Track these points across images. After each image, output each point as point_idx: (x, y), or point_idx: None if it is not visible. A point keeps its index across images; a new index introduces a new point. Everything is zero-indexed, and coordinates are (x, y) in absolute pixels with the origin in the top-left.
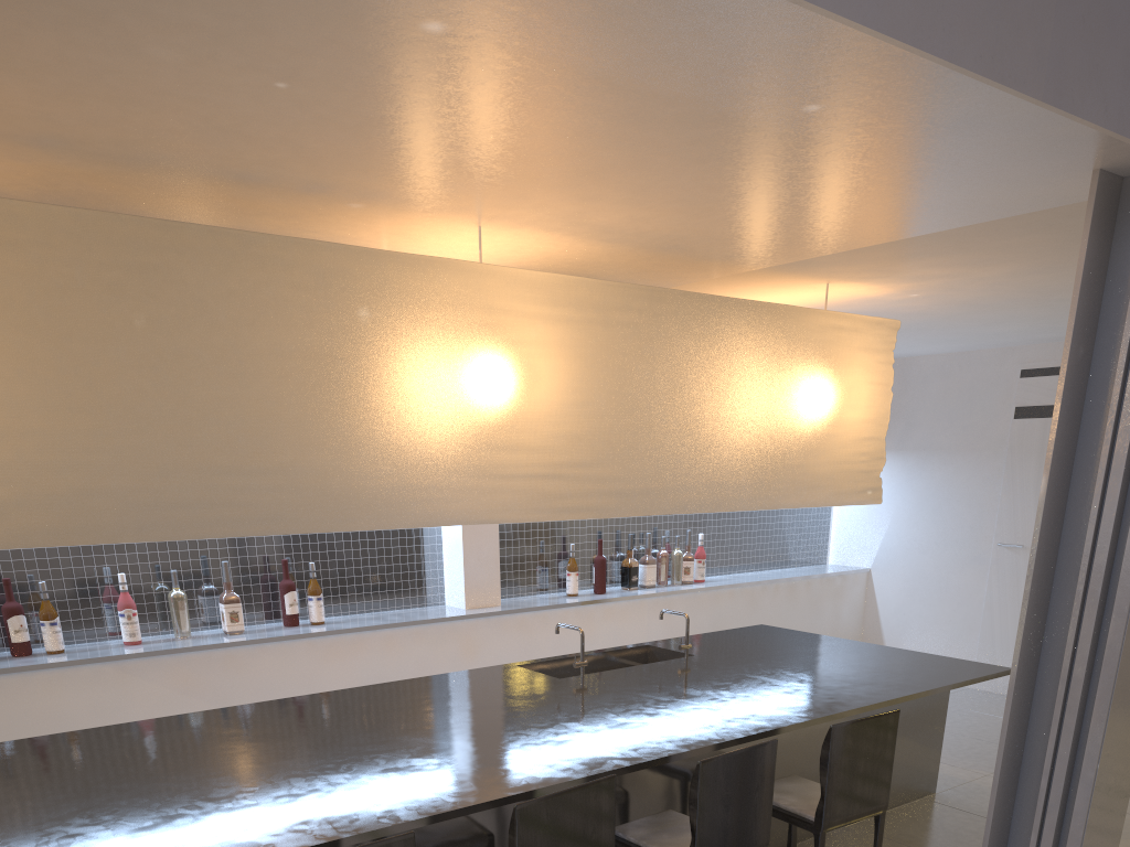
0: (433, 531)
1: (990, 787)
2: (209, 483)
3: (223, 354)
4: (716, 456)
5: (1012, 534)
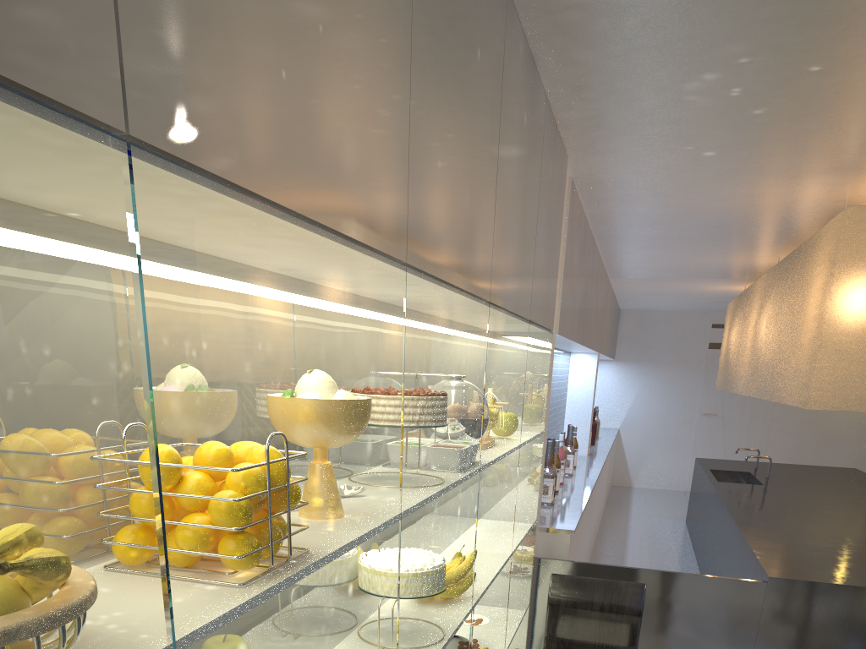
0: (565, 405)
1: None
2: None
3: None
4: None
5: (708, 408)
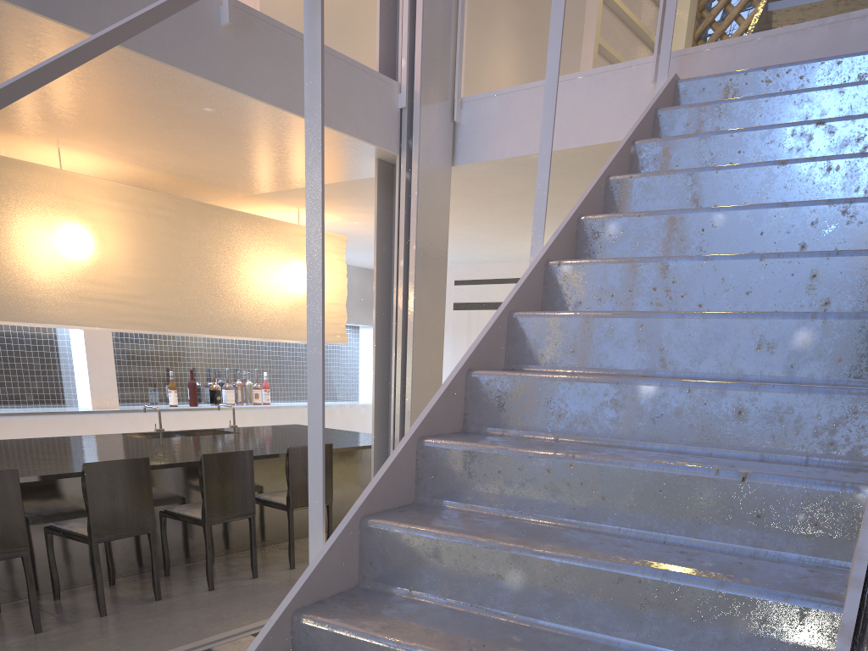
0: (65, 355)
1: None
2: None
3: None
4: (231, 302)
5: None
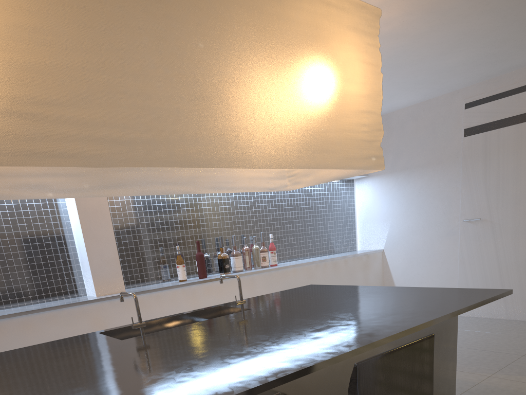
0: (67, 243)
1: (496, 387)
2: None
3: None
4: (221, 111)
5: (472, 212)
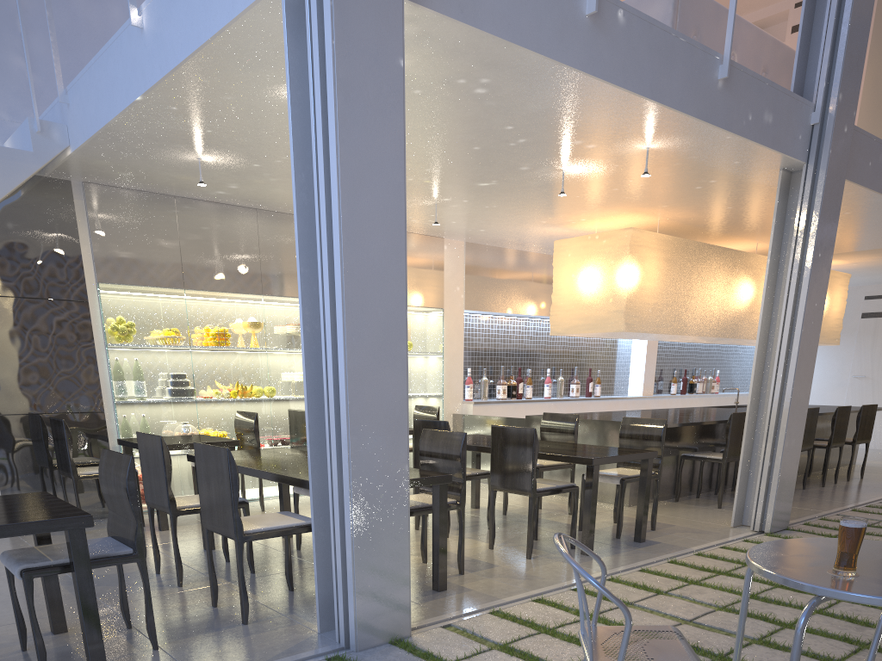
0: (627, 361)
1: (875, 463)
2: (702, 319)
3: (712, 281)
4: None
5: (859, 371)
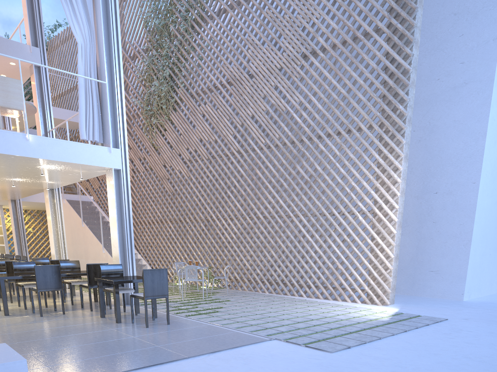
0: None
1: None
2: None
3: None
4: None
5: None
